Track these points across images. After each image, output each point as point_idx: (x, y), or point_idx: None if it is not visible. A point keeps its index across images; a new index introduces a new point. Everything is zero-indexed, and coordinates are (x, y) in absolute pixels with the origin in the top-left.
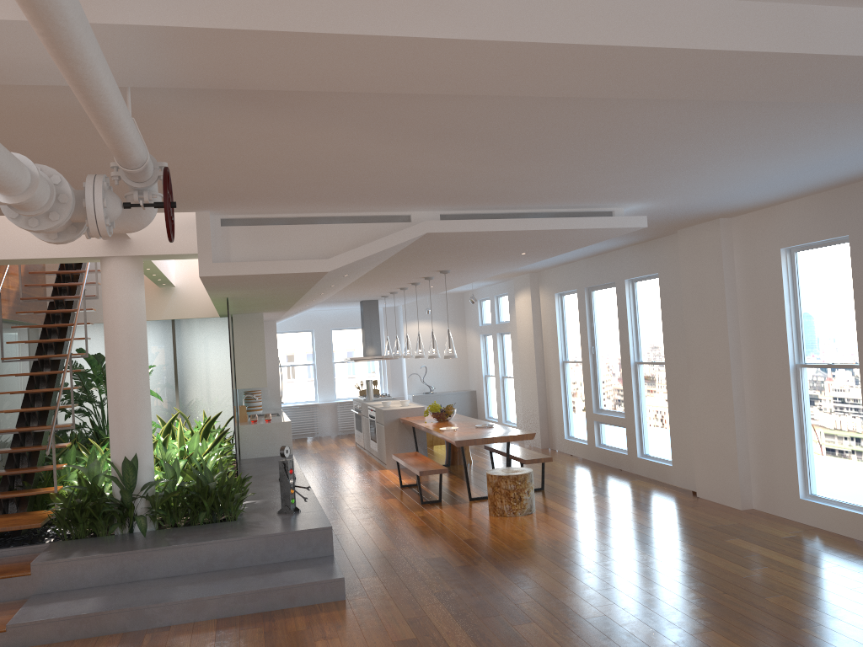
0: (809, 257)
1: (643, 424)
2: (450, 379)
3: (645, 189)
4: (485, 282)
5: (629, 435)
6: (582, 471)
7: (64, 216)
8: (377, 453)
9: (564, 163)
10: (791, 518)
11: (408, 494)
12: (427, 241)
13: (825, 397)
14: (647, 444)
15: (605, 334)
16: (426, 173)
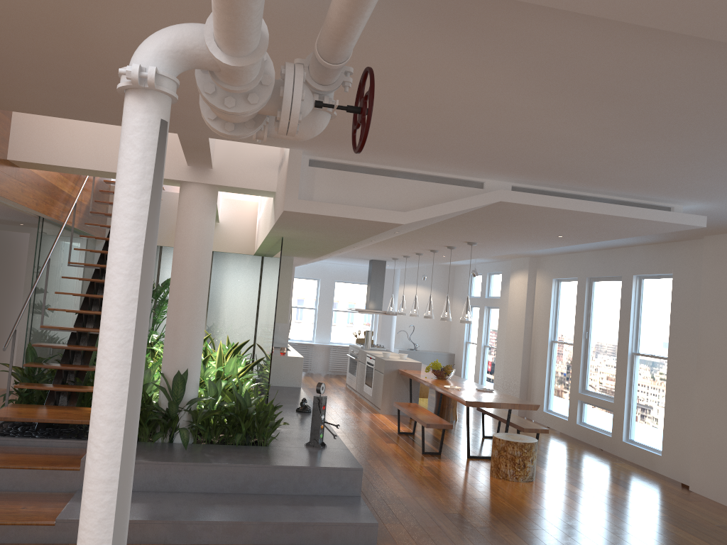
0: None
1: (632, 411)
2: (432, 340)
3: (725, 189)
4: (482, 259)
5: (615, 419)
6: (565, 445)
7: (263, 101)
8: (371, 397)
9: (682, 147)
10: None
11: (406, 441)
12: (490, 210)
13: None
14: (634, 430)
15: (602, 322)
16: (539, 139)
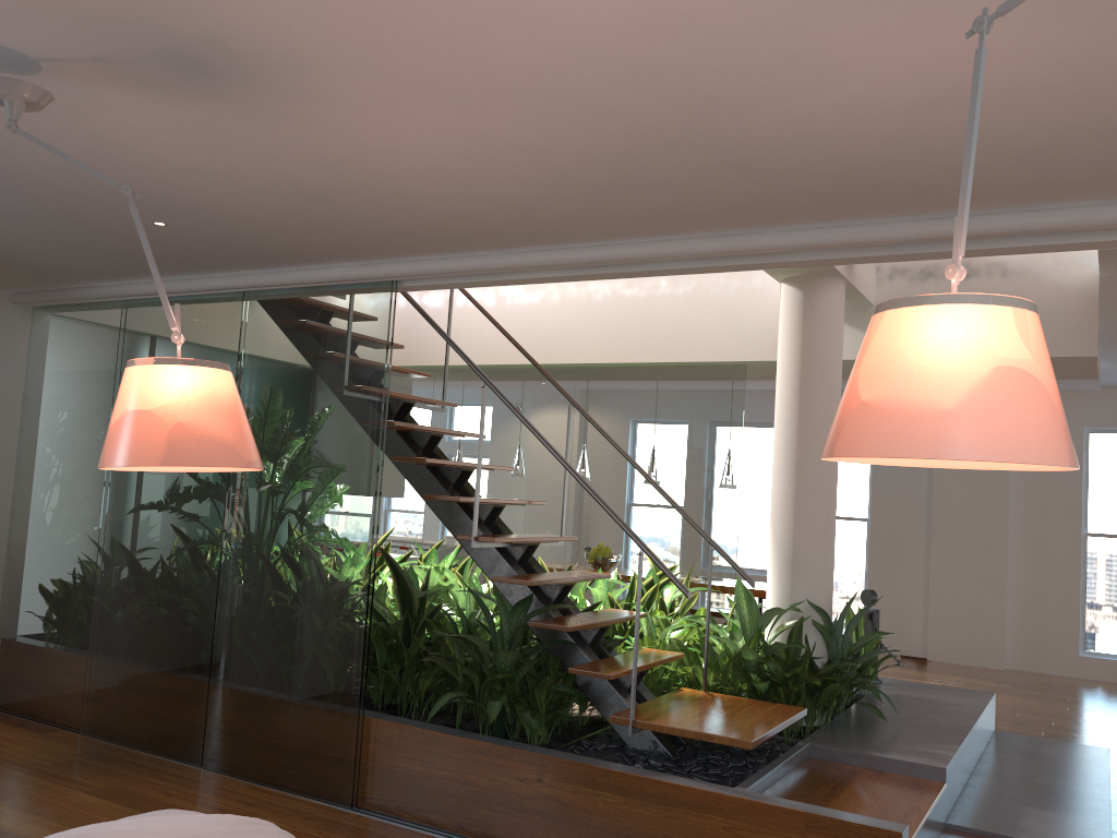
0: (1106, 439)
1: None
2: None
3: None
4: None
5: None
6: None
7: None
8: None
9: None
10: (1064, 674)
11: None
12: None
13: (1116, 564)
14: None
15: None
16: None
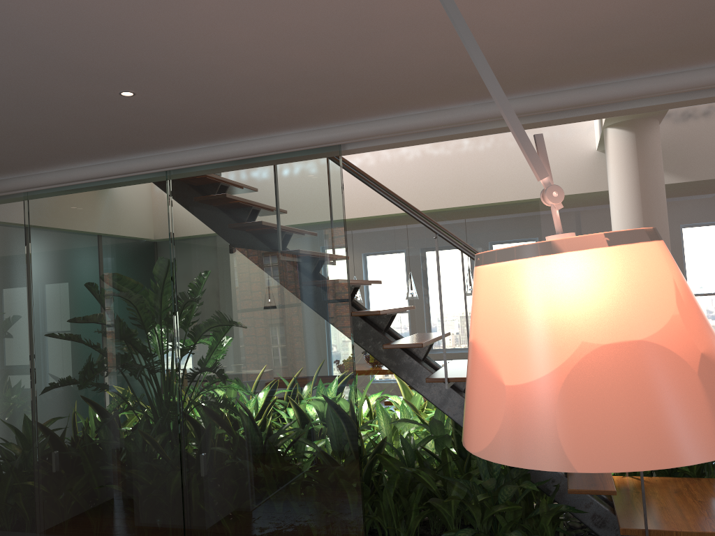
0: (693, 231)
1: None
2: None
3: None
4: None
5: None
6: None
7: None
8: None
9: None
10: None
11: None
12: None
13: (710, 312)
14: None
15: None
16: None
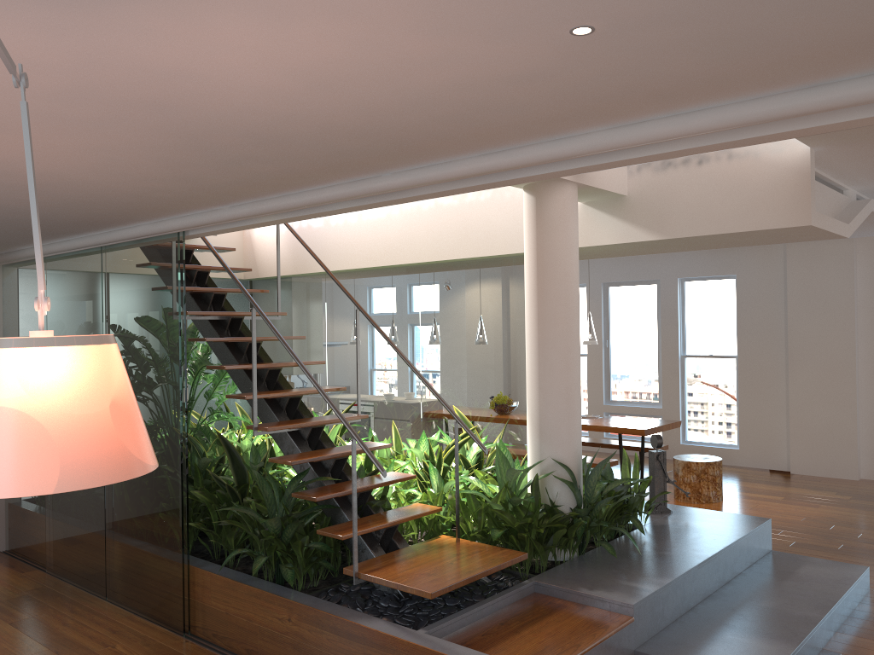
0: None
1: (686, 413)
2: None
3: None
4: None
5: None
6: None
7: None
8: None
9: None
10: None
11: None
12: None
13: None
14: (691, 431)
15: (628, 328)
16: None
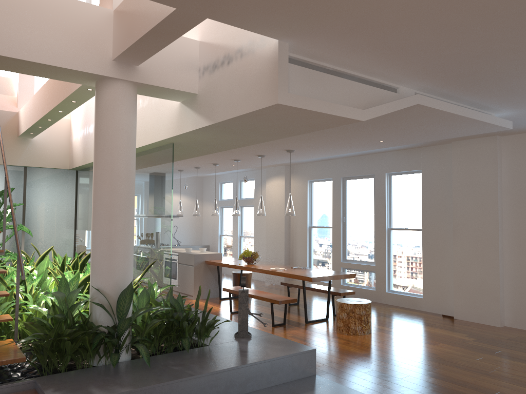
0: None
1: (391, 270)
2: (190, 236)
3: None
4: (240, 169)
5: (378, 277)
6: None
7: None
8: (177, 287)
9: None
10: None
11: None
12: (385, 114)
13: None
14: (394, 283)
15: (357, 209)
16: None
